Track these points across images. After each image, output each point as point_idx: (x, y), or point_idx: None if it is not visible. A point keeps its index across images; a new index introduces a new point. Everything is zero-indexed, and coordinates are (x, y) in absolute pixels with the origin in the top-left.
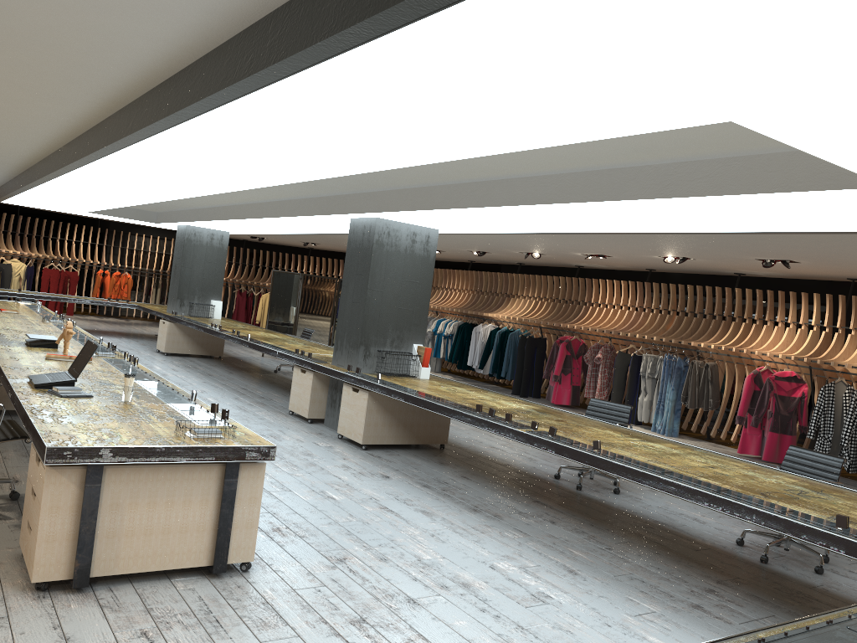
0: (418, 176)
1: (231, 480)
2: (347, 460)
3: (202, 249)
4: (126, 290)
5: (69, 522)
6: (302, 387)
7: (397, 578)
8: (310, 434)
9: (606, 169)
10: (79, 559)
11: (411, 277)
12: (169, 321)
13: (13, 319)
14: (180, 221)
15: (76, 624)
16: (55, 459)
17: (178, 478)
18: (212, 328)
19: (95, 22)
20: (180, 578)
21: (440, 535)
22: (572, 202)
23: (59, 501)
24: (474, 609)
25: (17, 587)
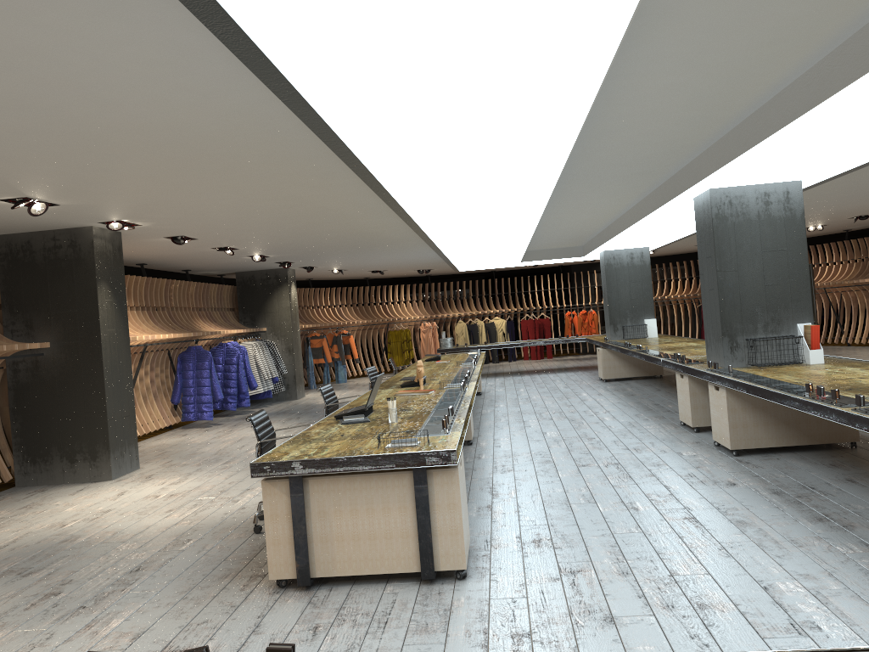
0: (689, 129)
1: (420, 487)
2: (699, 469)
3: (623, 270)
4: (594, 326)
5: (287, 527)
6: (683, 393)
7: (618, 594)
8: (683, 443)
9: (857, 31)
10: (298, 560)
11: (774, 246)
12: (602, 348)
13: (434, 367)
14: (593, 249)
15: (275, 616)
16: (258, 473)
17: (373, 486)
18: (625, 347)
19: (226, 106)
20: (395, 583)
21: (732, 548)
22: (835, 92)
23: (276, 510)
24: (681, 635)
25: (268, 583)
